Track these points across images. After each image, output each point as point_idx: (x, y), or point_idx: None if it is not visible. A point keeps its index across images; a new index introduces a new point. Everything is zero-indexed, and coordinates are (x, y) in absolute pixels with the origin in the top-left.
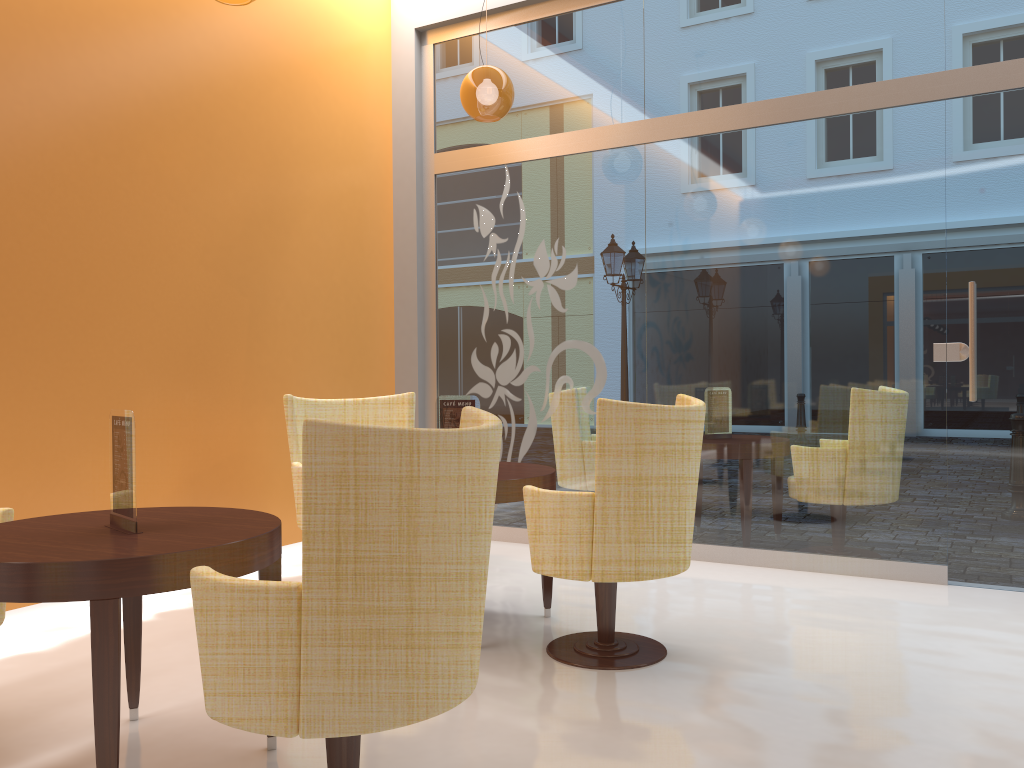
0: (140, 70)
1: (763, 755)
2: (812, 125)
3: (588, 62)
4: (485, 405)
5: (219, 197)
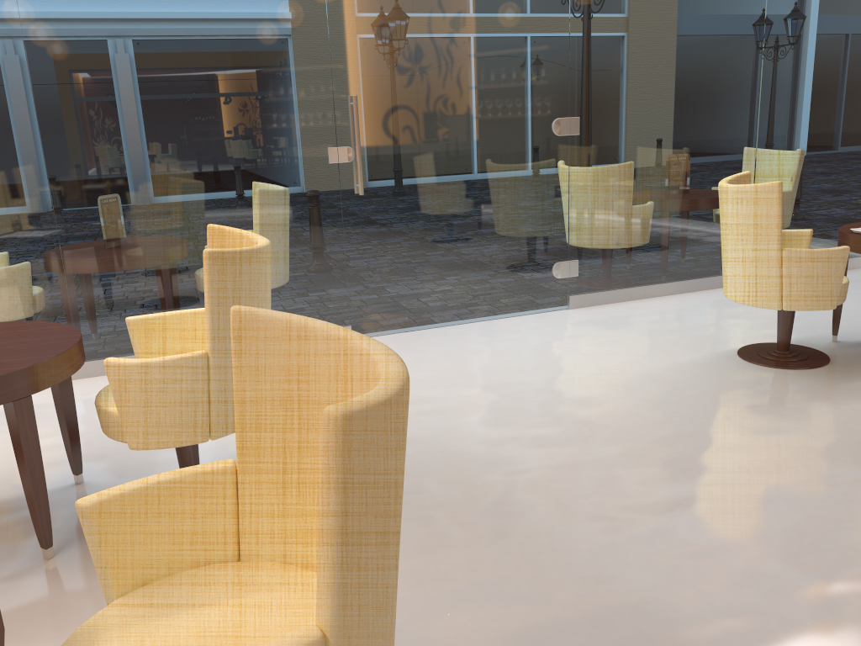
0: None
1: (445, 537)
2: None
3: None
4: None
5: None
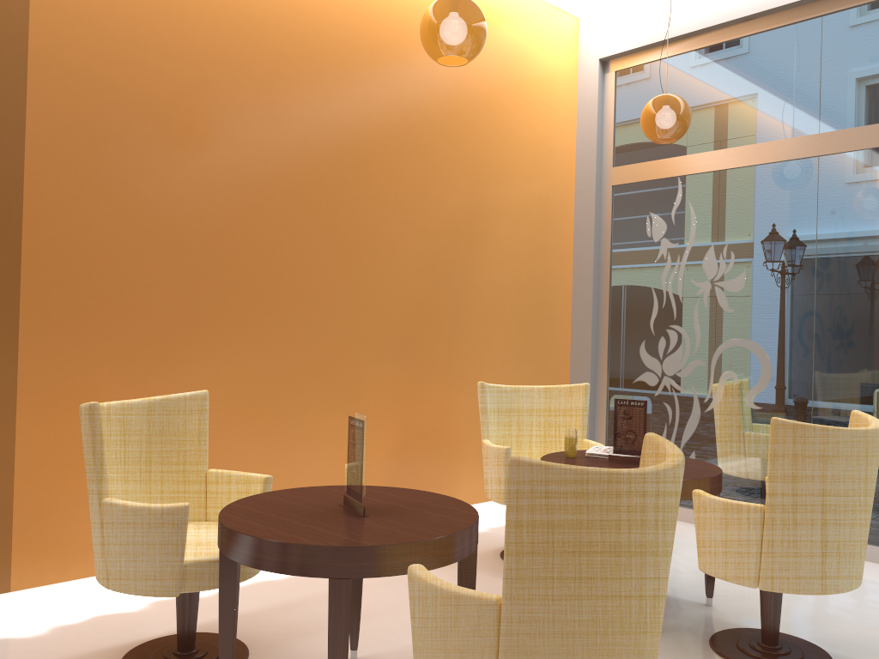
0: (375, 114)
1: None
2: None
3: (762, 81)
4: (651, 392)
5: (431, 213)
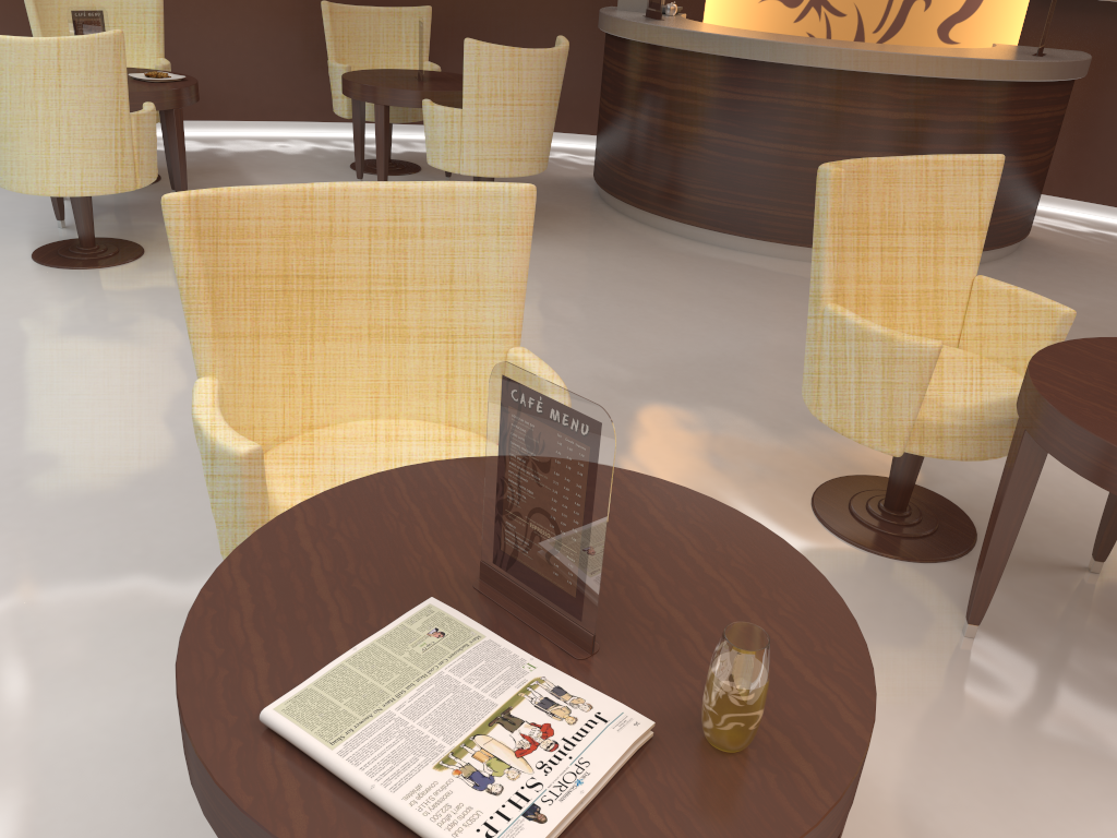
0: None
1: None
2: None
3: None
4: None
5: None
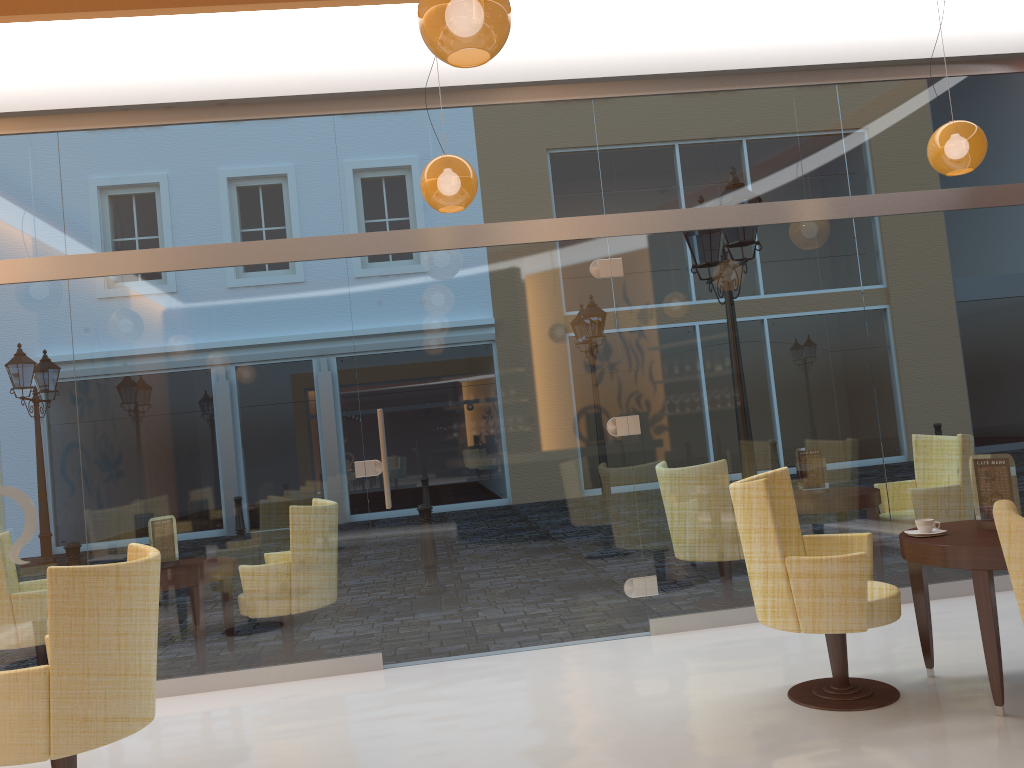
0: None
1: None
2: (237, 271)
3: None
4: None
5: None
